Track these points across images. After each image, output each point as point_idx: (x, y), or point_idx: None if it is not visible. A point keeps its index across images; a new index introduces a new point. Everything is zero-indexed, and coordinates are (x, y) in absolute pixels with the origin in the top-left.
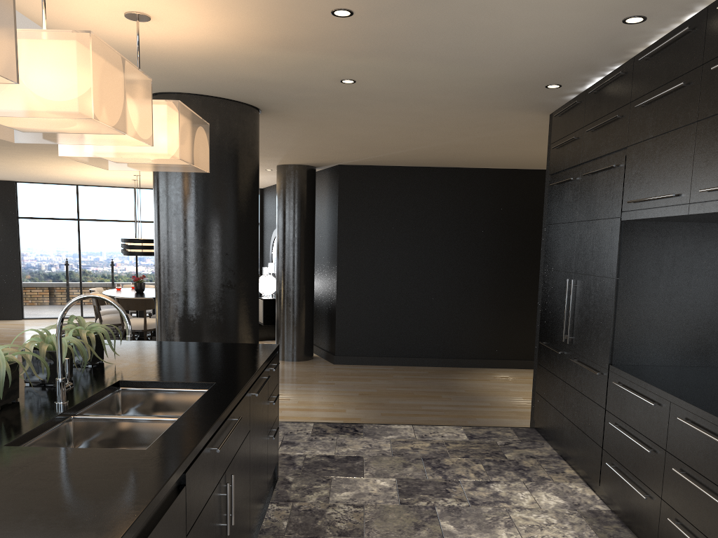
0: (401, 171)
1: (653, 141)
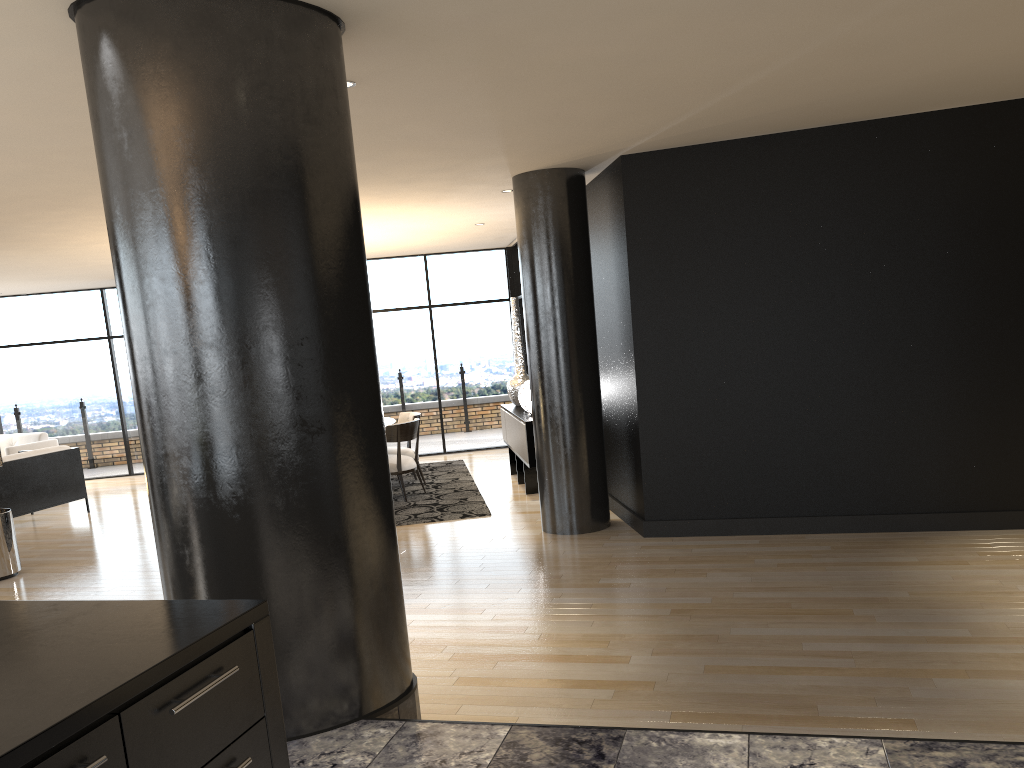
0: (746, 148)
1: None
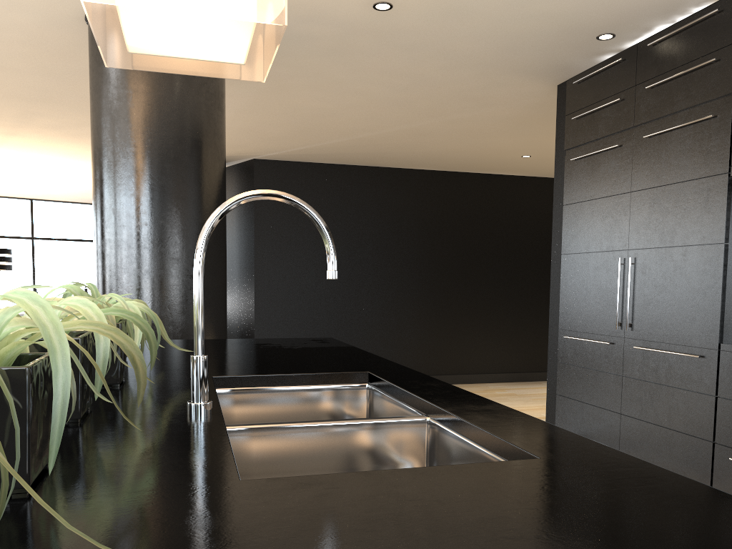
0: (325, 168)
1: None
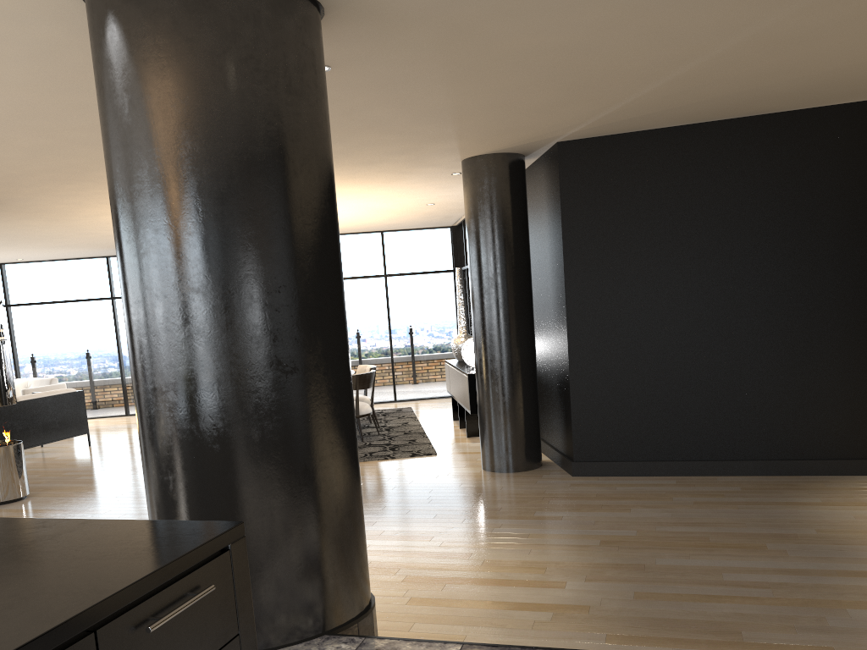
0: (667, 136)
1: None
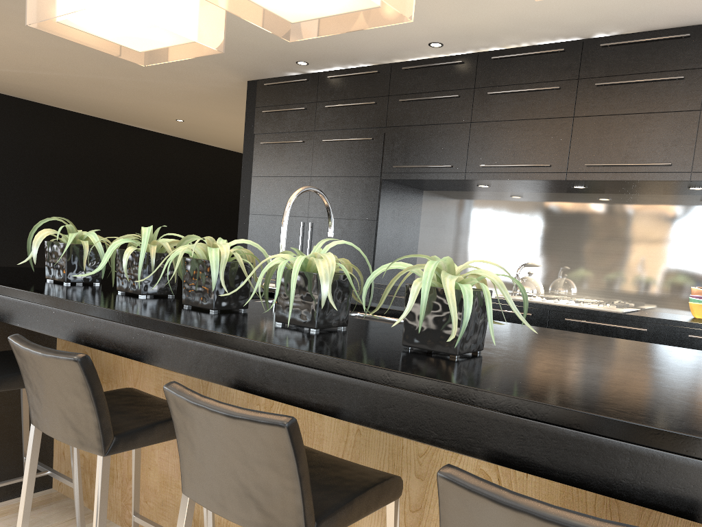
0: None
1: (421, 127)
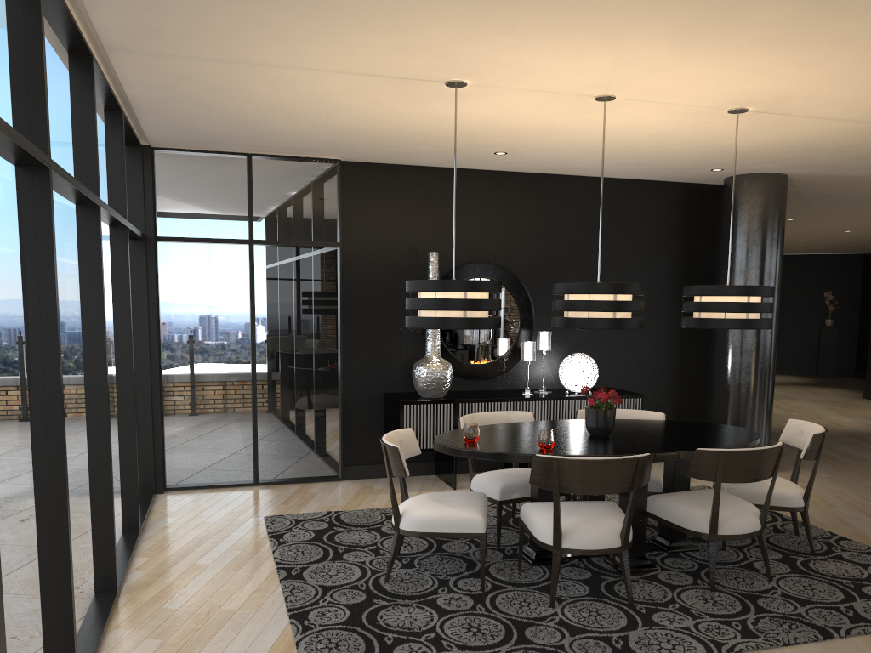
0: None
1: None
